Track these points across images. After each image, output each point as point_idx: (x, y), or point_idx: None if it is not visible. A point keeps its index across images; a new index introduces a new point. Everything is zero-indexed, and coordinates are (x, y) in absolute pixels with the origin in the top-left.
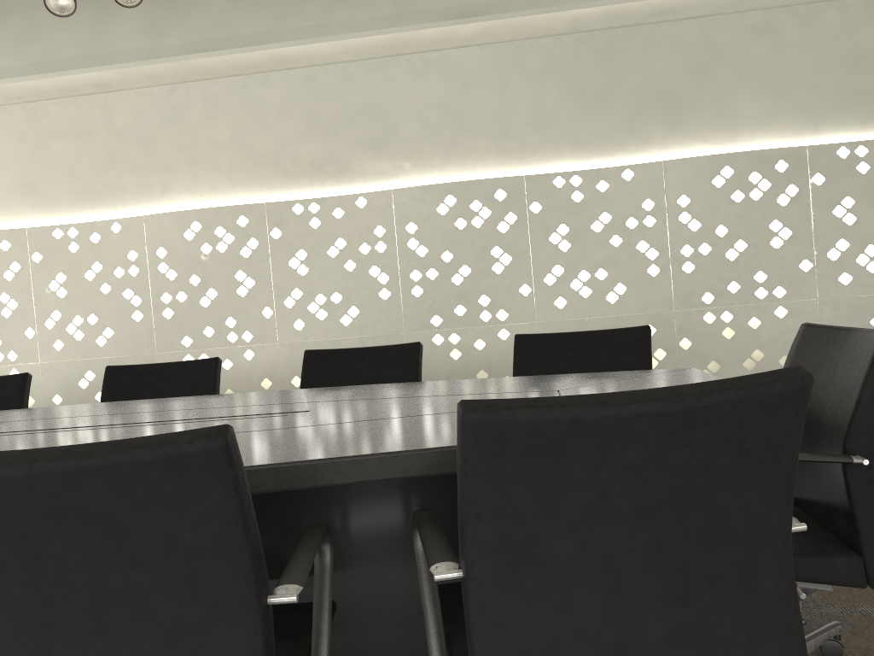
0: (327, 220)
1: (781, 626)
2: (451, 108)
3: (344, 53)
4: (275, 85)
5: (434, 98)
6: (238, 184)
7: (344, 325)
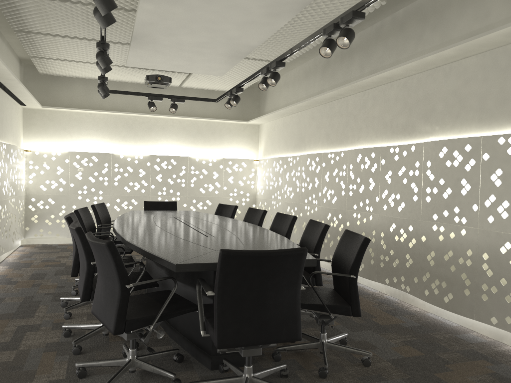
0: (400, 157)
1: (115, 306)
2: (459, 95)
3: (409, 71)
4: (394, 88)
5: (451, 89)
6: (378, 136)
7: (398, 211)
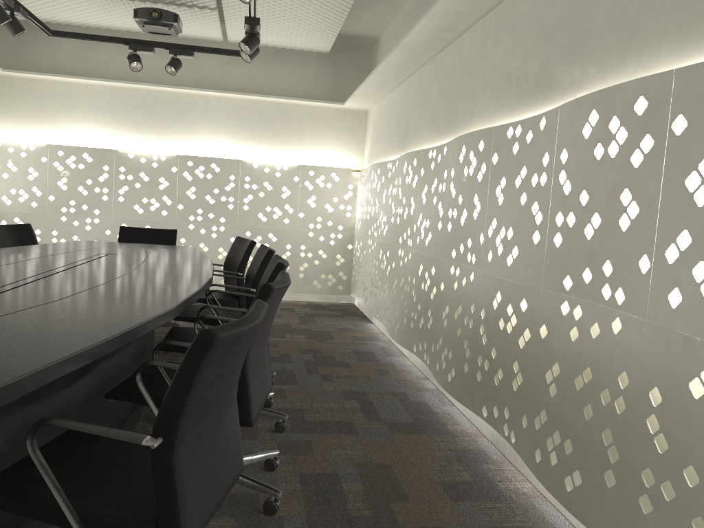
0: (521, 145)
1: None
2: None
3: None
4: None
5: None
6: (498, 107)
7: (507, 265)
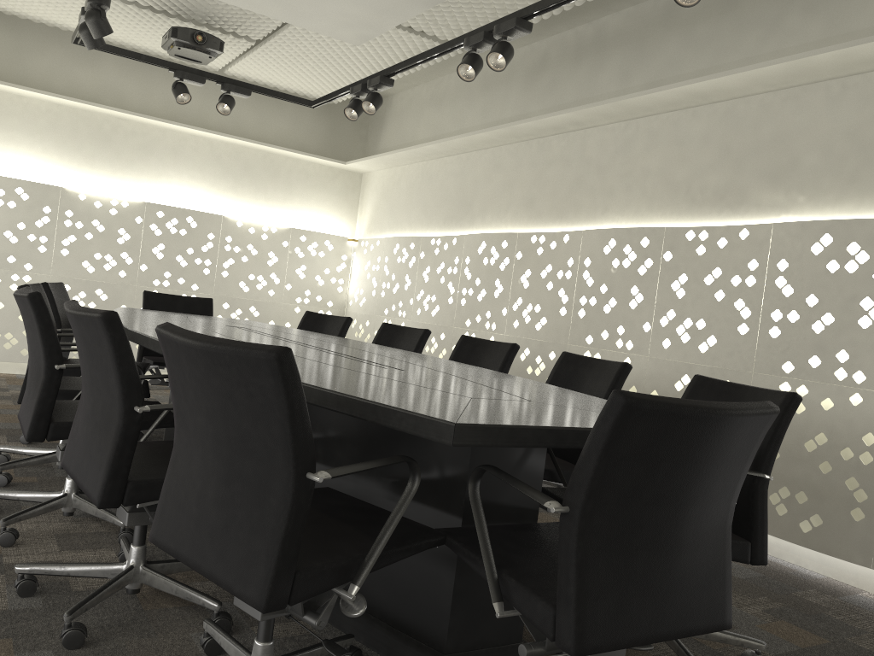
0: (711, 249)
1: (269, 532)
2: (860, 138)
3: (753, 84)
4: (701, 118)
5: (844, 127)
6: (655, 208)
7: (700, 351)
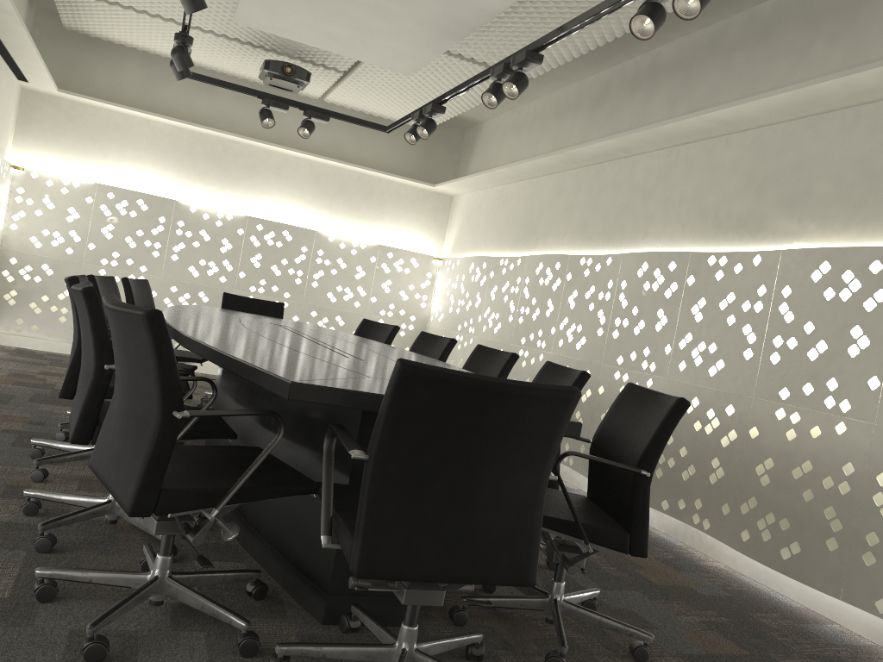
0: (728, 274)
1: (142, 455)
2: (868, 166)
3: (772, 113)
4: (732, 146)
5: (854, 155)
6: (687, 234)
7: (709, 375)
